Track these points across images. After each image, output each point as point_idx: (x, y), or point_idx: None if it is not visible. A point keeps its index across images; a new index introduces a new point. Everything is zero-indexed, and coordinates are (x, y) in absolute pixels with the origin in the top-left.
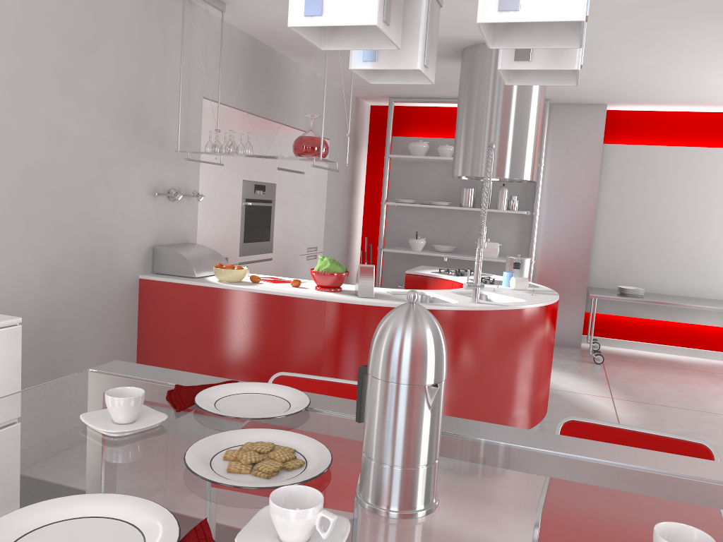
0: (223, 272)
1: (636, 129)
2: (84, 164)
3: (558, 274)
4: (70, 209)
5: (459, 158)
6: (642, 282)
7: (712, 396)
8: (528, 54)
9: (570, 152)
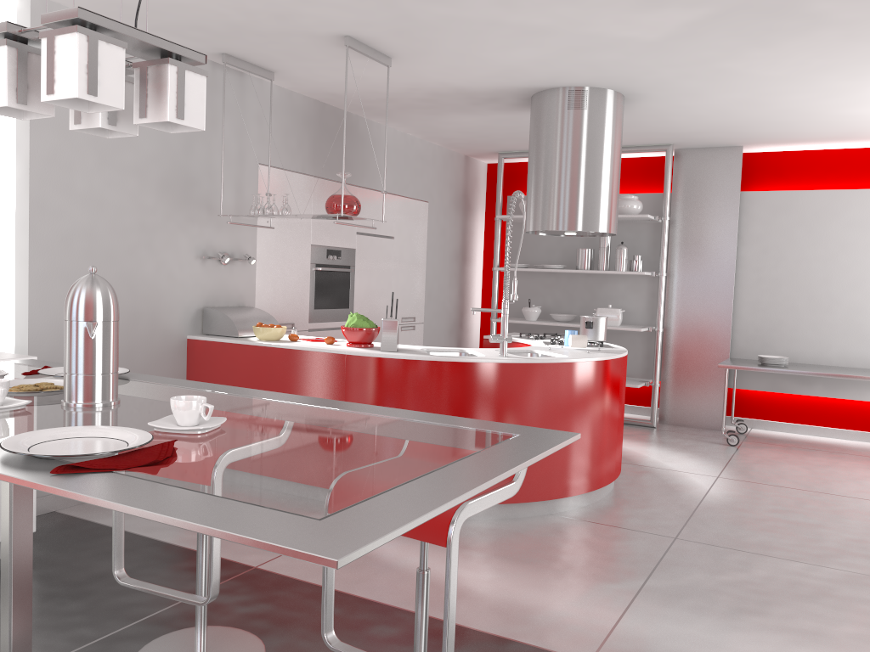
0: (260, 330)
1: (785, 173)
2: (125, 229)
3: (694, 344)
4: (110, 271)
5: (528, 212)
6: (795, 351)
7: (852, 479)
8: (145, 114)
9: (702, 202)
